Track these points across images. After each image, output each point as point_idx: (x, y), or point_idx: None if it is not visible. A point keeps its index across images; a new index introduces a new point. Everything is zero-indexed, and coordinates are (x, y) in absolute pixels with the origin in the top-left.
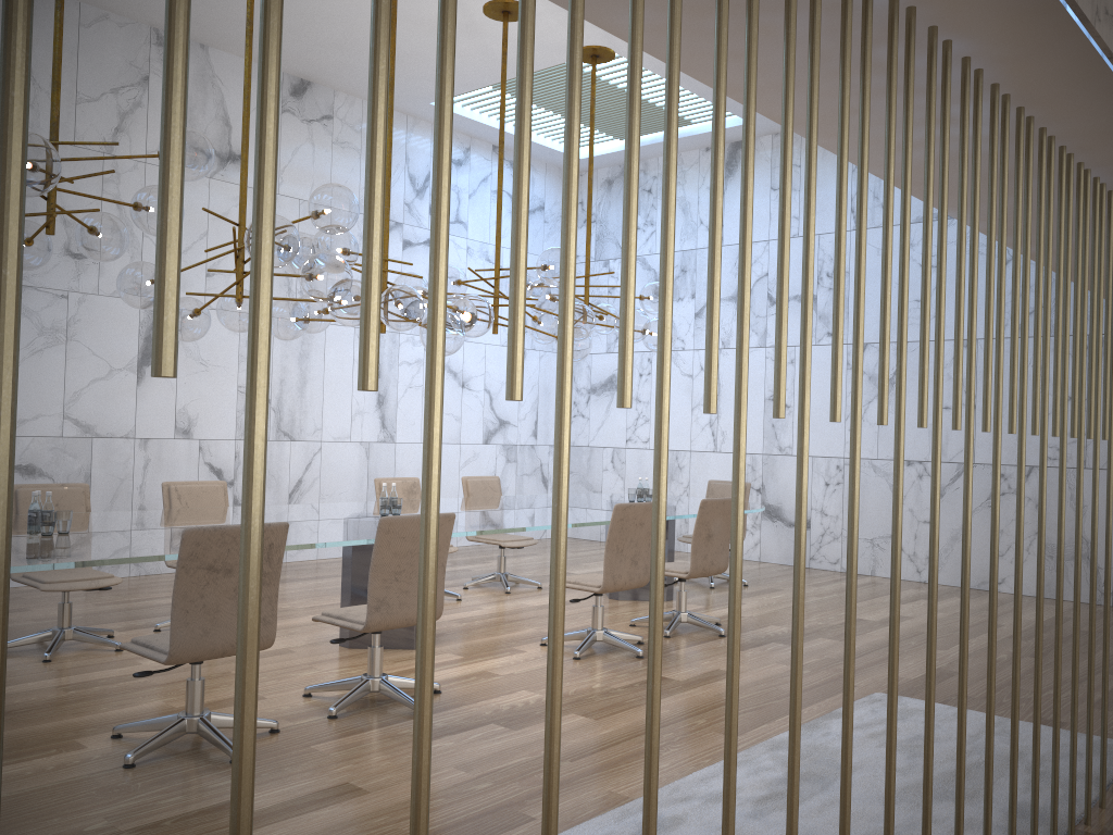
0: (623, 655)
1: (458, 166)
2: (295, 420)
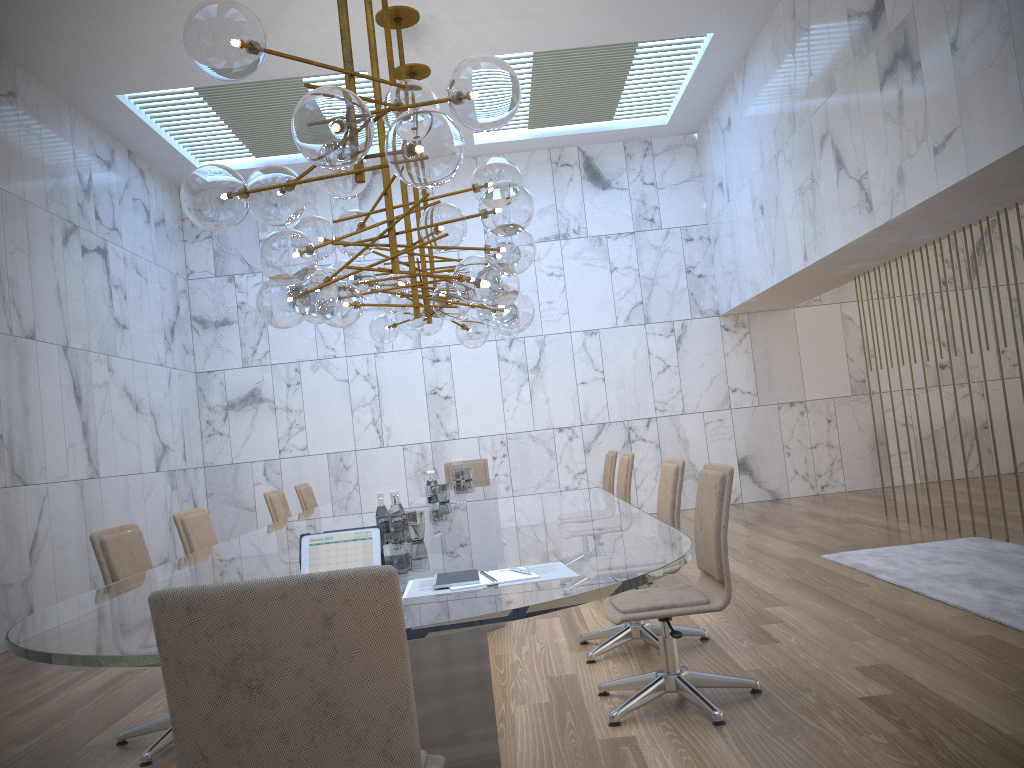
0: None
1: (108, 168)
2: (24, 459)
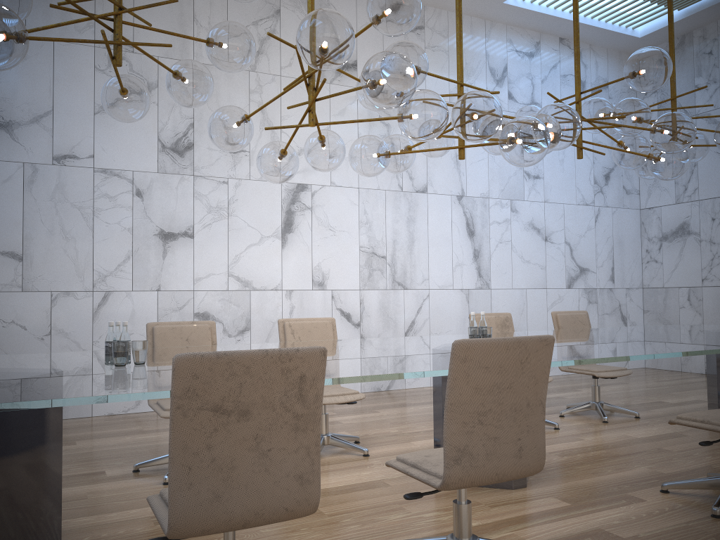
0: None
1: (530, 58)
2: (406, 272)
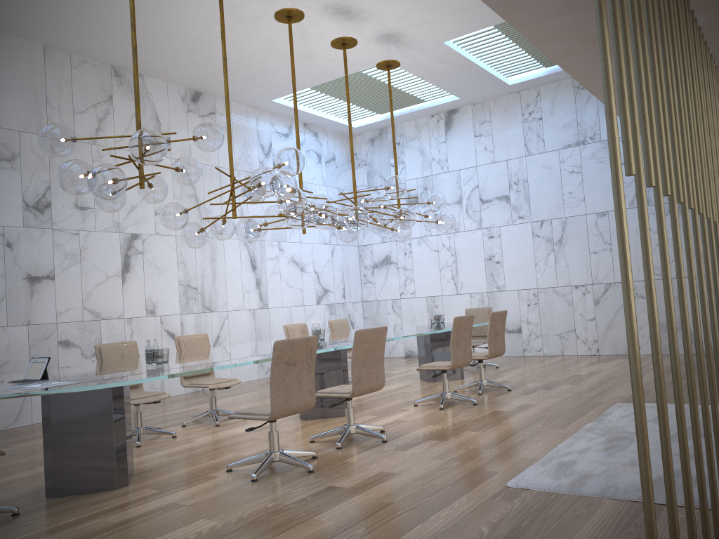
0: (465, 404)
1: (286, 137)
2: (212, 299)
